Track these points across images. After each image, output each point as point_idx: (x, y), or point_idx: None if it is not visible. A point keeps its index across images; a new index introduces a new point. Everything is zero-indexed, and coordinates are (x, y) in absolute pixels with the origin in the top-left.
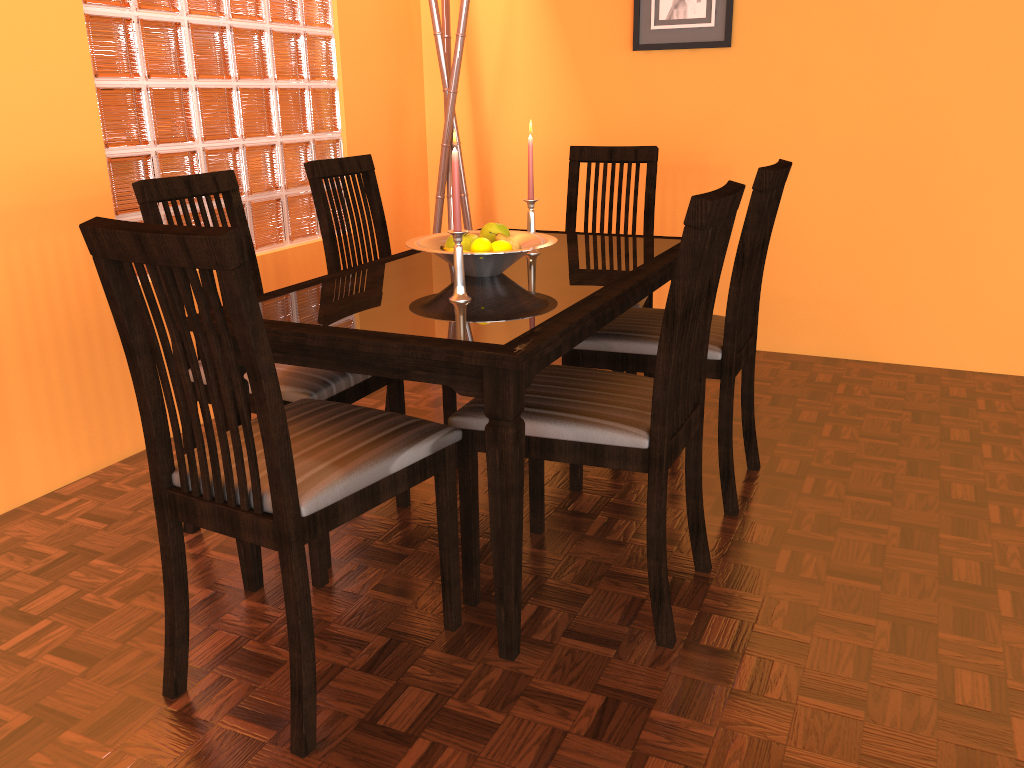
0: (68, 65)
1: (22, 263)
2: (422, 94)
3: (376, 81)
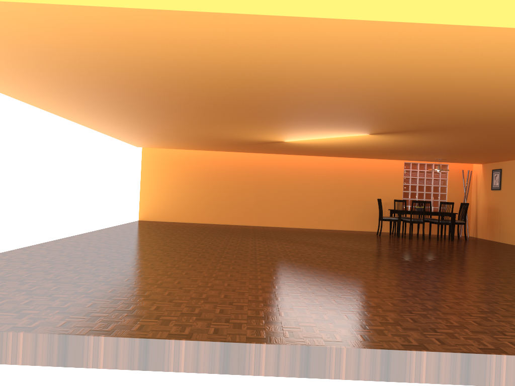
0: (399, 189)
1: (389, 208)
2: (470, 196)
3: (456, 193)
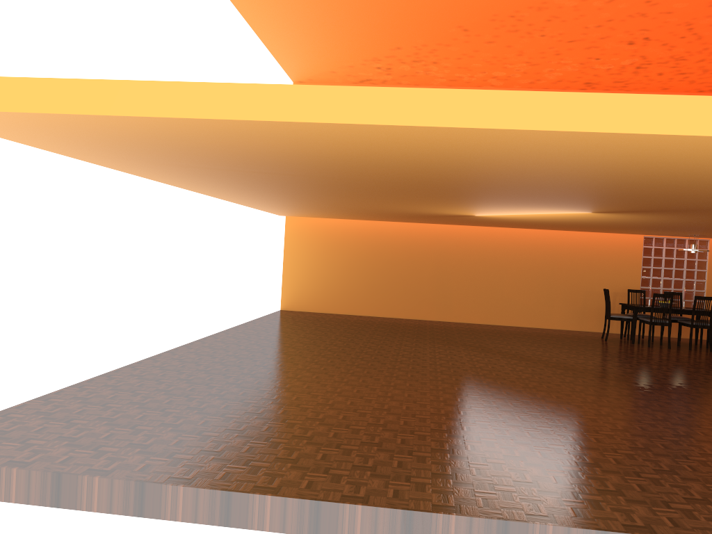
0: (636, 274)
1: (621, 300)
2: None
3: None
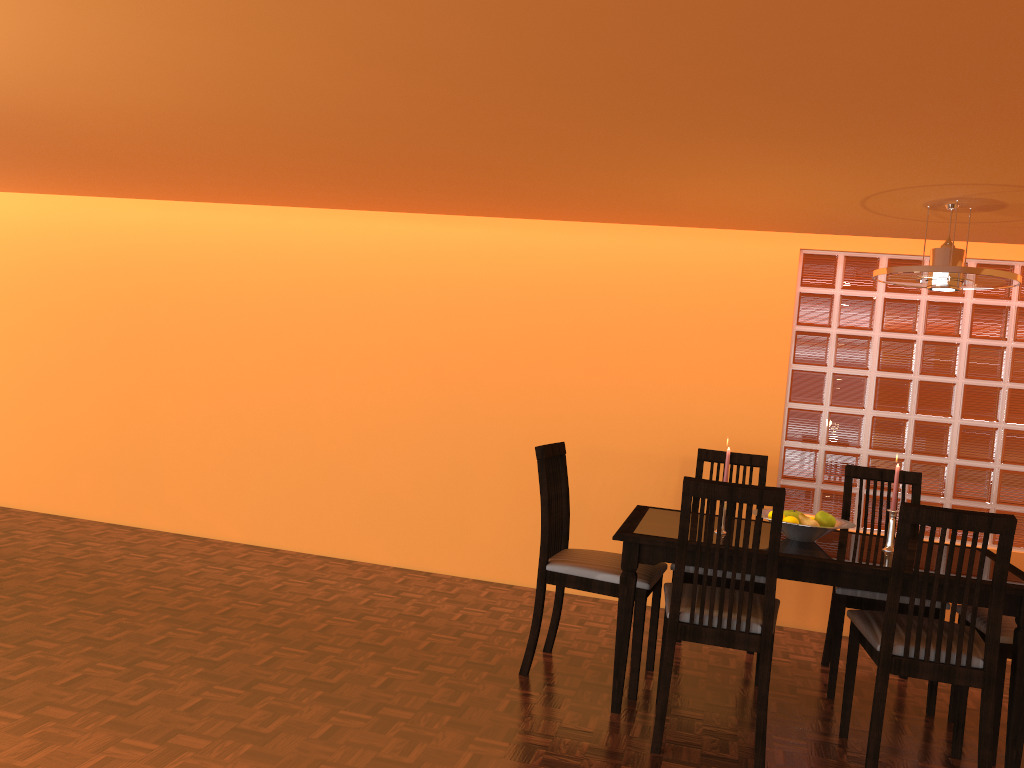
0: (768, 394)
1: None
2: None
3: None
